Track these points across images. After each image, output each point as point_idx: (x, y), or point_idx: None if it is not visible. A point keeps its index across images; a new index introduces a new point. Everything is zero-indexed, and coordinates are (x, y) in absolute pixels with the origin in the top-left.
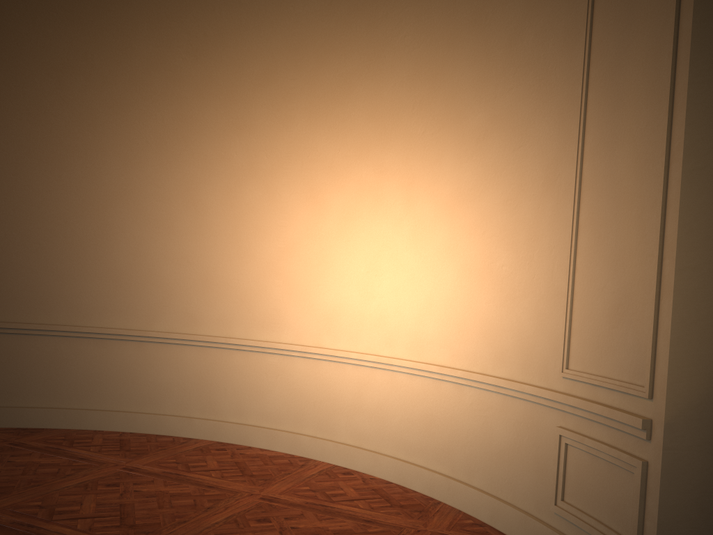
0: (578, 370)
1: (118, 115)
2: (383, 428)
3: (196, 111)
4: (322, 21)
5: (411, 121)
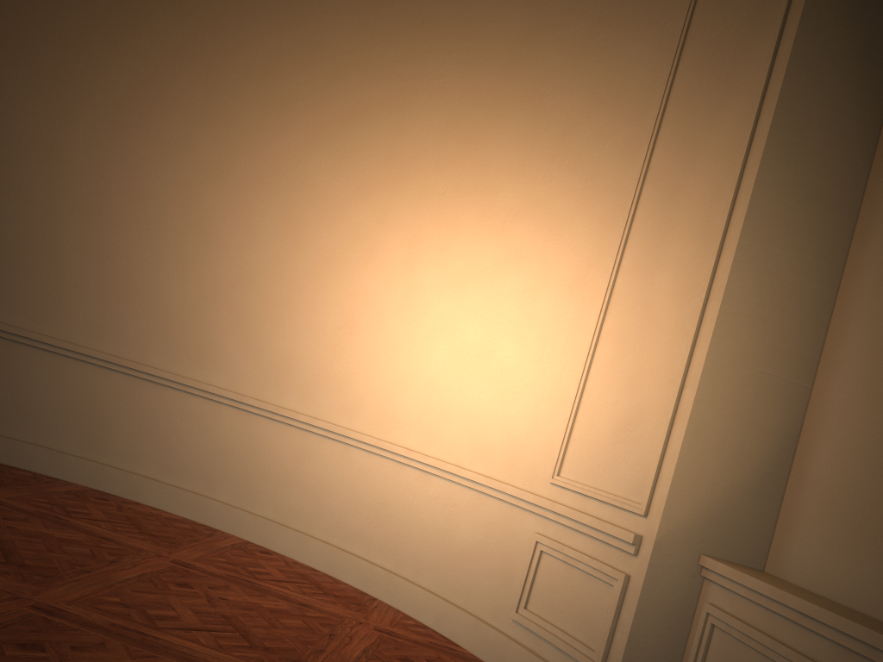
0: (570, 479)
1: (58, 50)
2: (320, 507)
3: (165, 80)
4: (350, 30)
5: (432, 176)
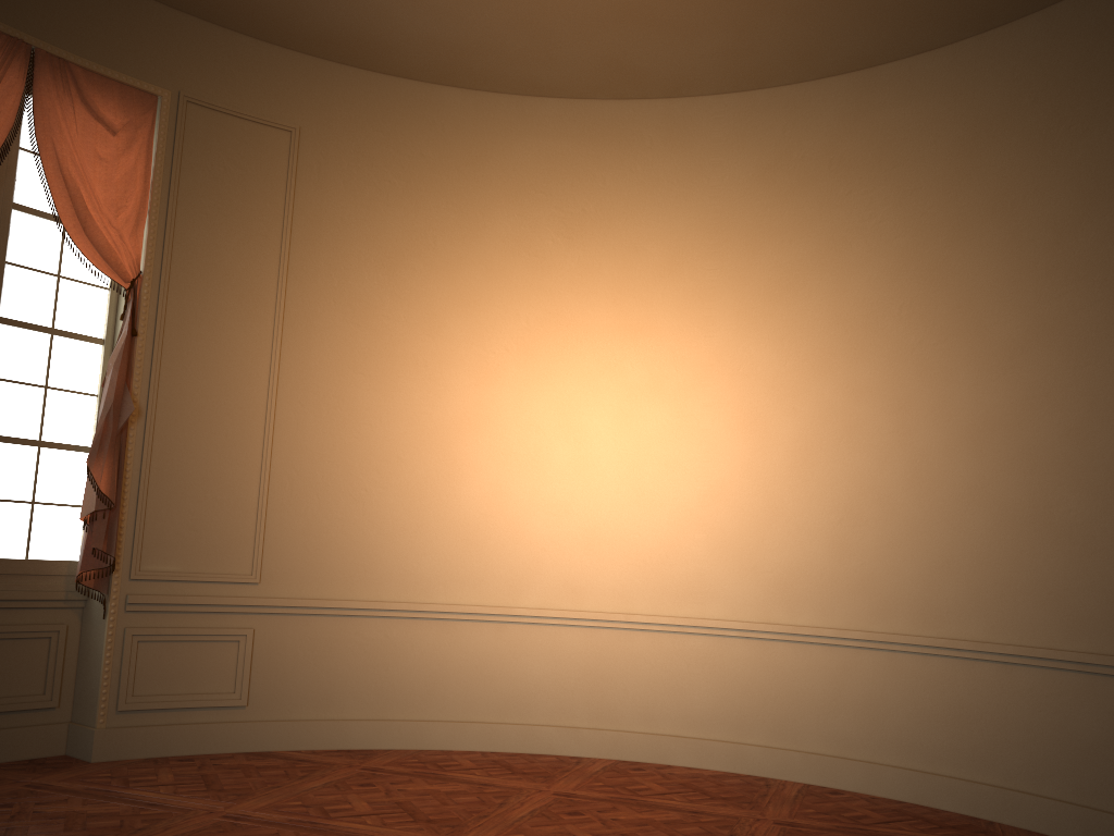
0: None
1: (467, 314)
2: (880, 728)
3: (572, 310)
4: (750, 197)
5: (898, 327)
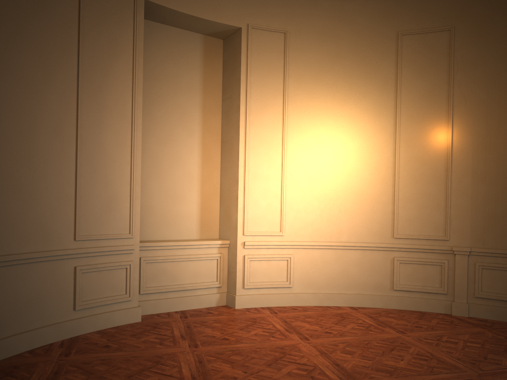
0: (86, 235)
1: None
2: None
3: None
4: None
5: None
